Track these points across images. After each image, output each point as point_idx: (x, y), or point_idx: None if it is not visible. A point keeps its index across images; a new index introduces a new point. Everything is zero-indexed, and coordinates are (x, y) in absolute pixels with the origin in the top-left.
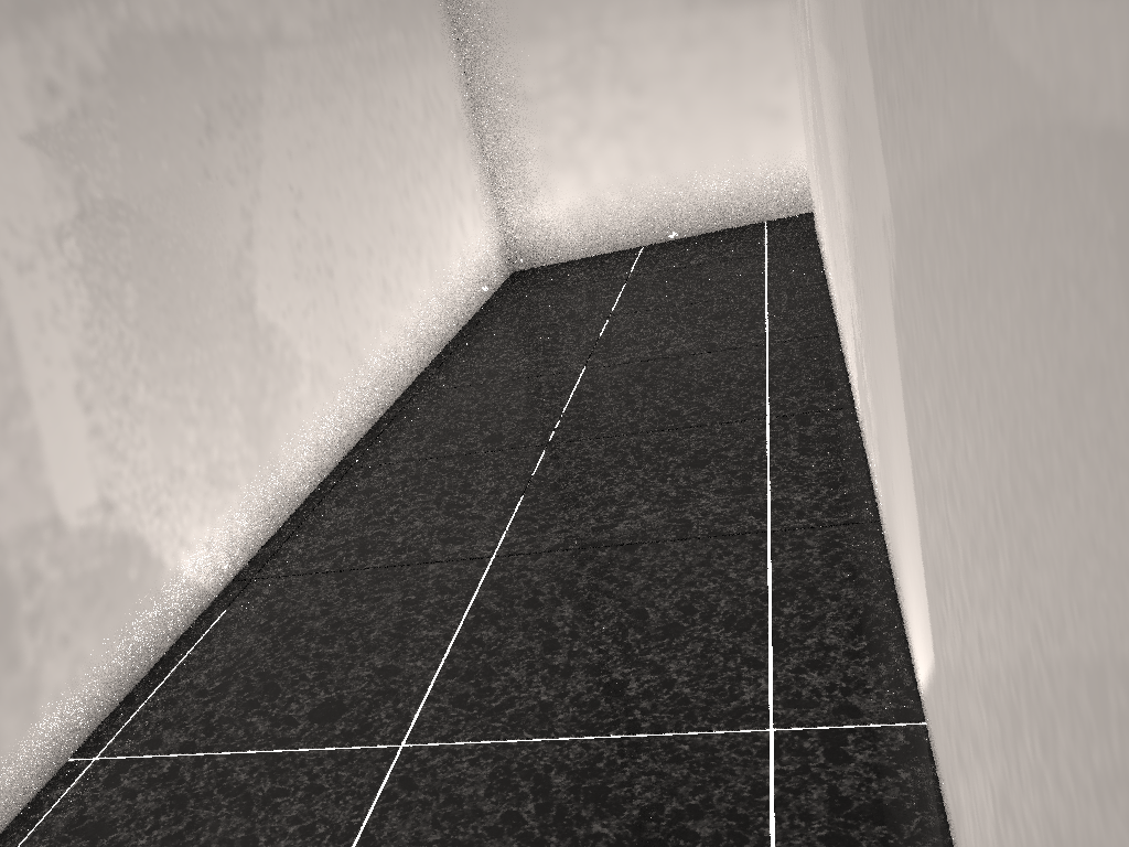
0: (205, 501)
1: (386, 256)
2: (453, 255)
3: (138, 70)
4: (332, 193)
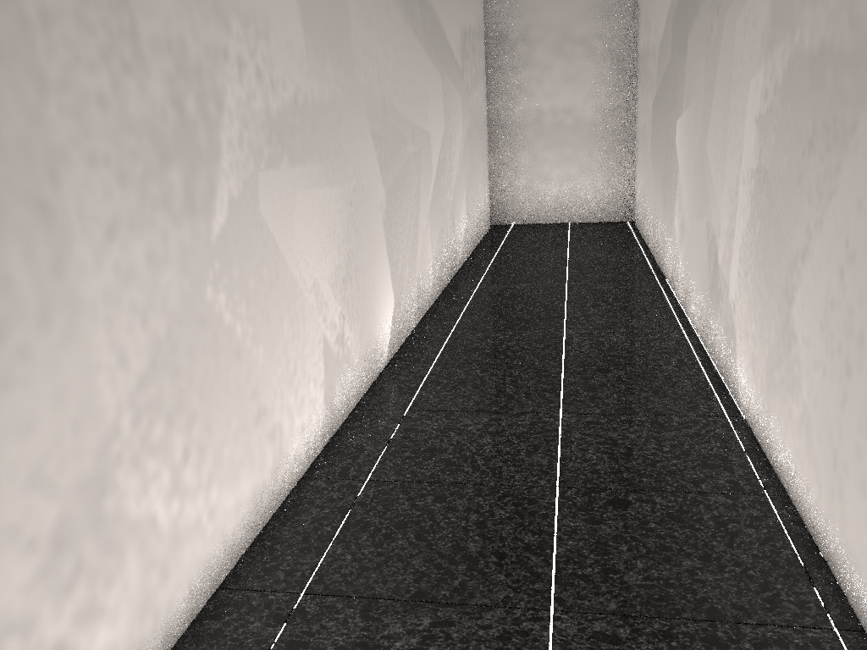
0: (748, 365)
1: None
2: None
3: (792, 84)
4: None
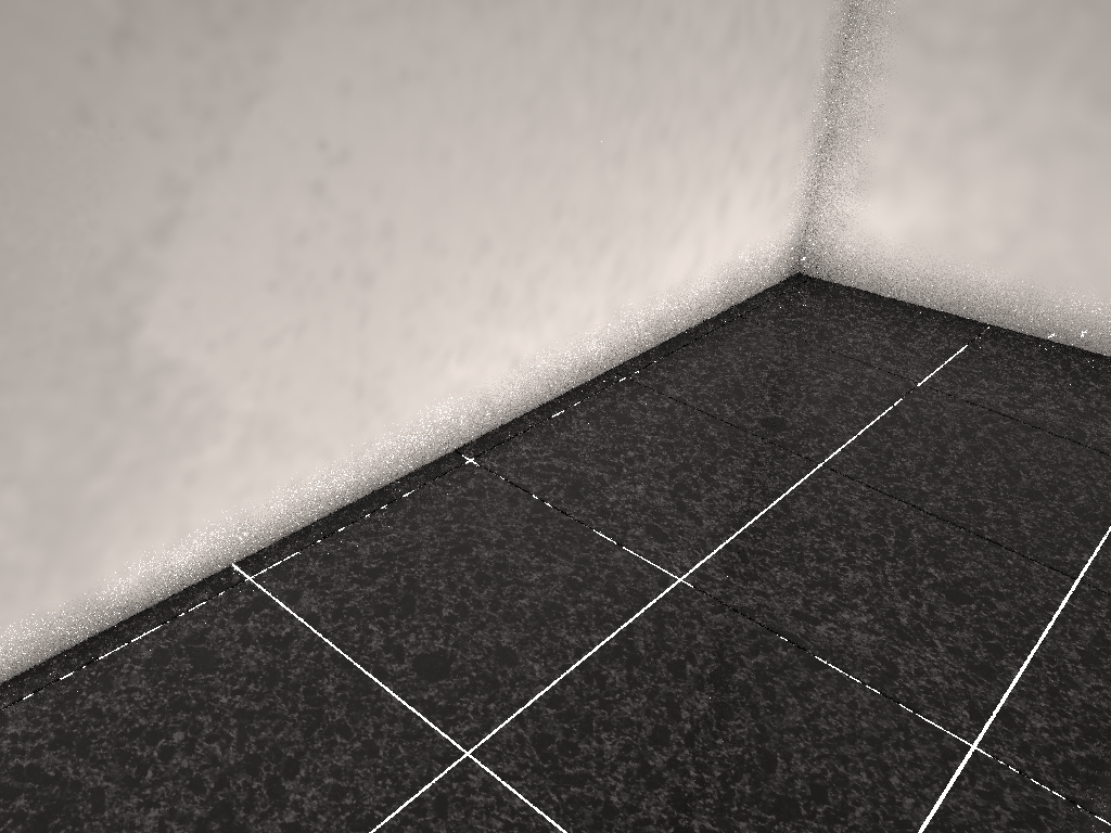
0: None
1: (521, 252)
2: (681, 250)
3: None
4: (431, 155)
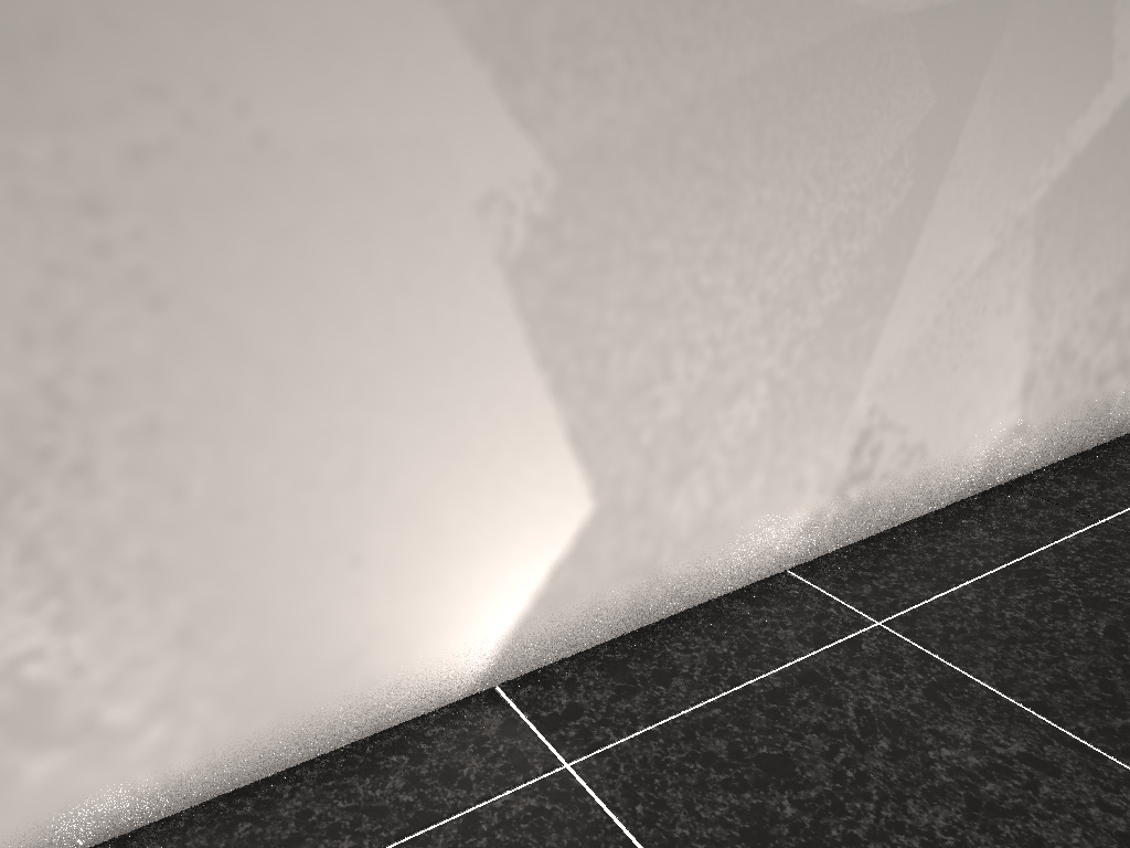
0: None
1: None
2: None
3: None
4: None
